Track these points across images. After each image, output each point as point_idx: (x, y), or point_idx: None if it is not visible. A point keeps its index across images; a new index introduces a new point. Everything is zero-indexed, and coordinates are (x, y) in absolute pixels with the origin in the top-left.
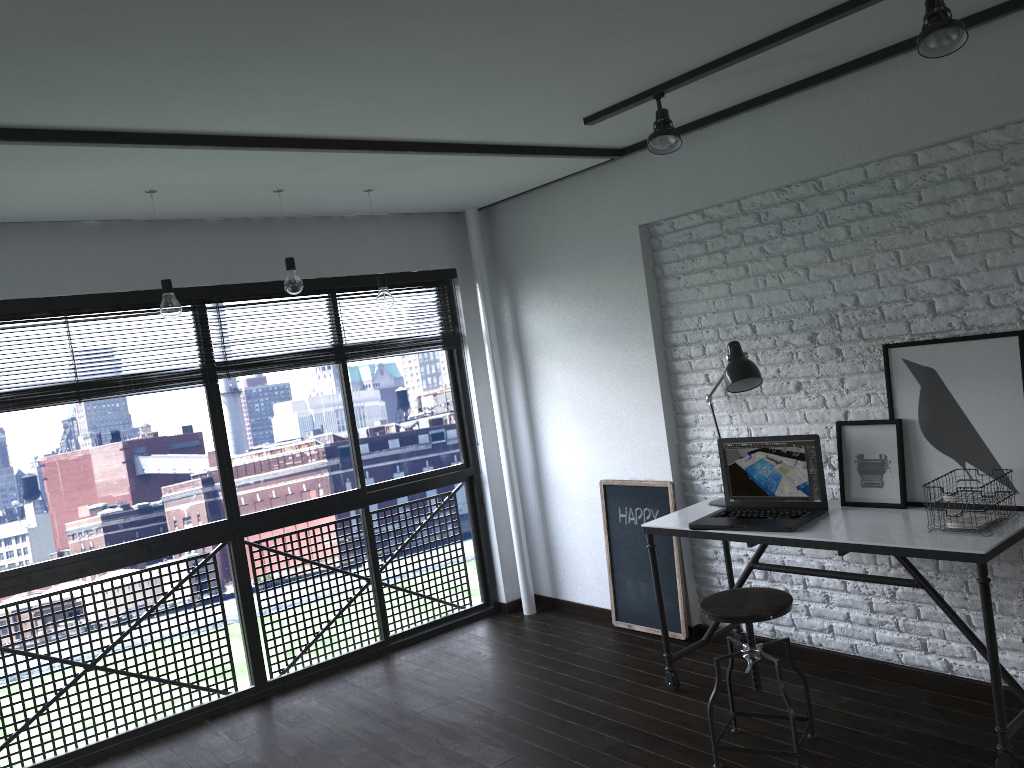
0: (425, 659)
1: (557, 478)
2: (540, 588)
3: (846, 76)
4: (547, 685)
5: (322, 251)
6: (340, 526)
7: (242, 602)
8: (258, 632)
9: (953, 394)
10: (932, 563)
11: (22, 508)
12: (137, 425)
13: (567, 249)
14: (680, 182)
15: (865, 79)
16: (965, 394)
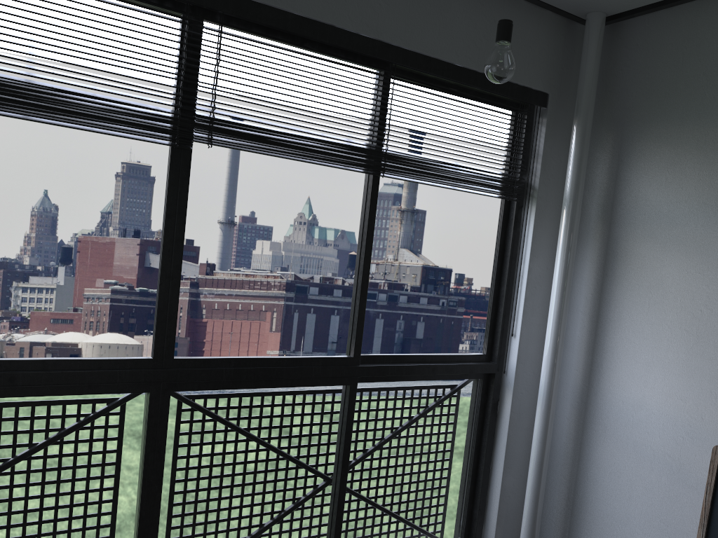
0: None
1: (620, 413)
2: None
3: None
4: None
5: (391, 2)
6: (282, 344)
7: (143, 488)
8: (156, 537)
9: None
10: None
11: (56, 269)
12: (154, 229)
13: None
14: None
15: None
16: None
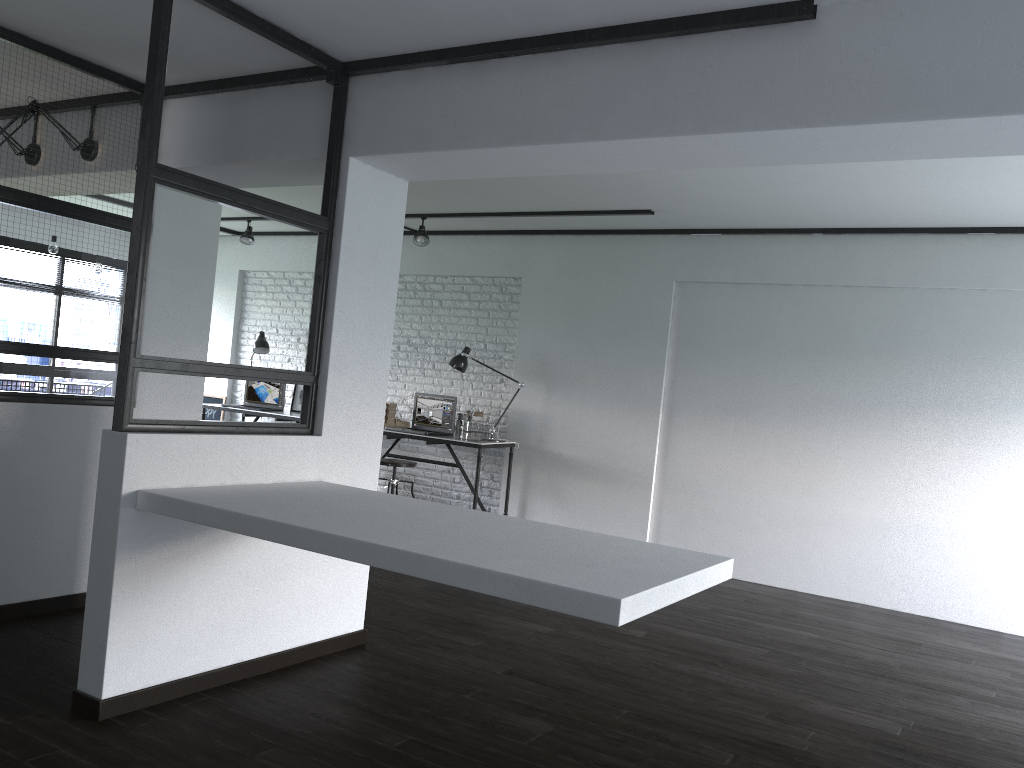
0: None
1: None
2: None
3: None
4: None
5: None
6: None
7: None
8: None
9: None
10: None
11: None
12: None
13: None
14: (261, 256)
15: None
16: None
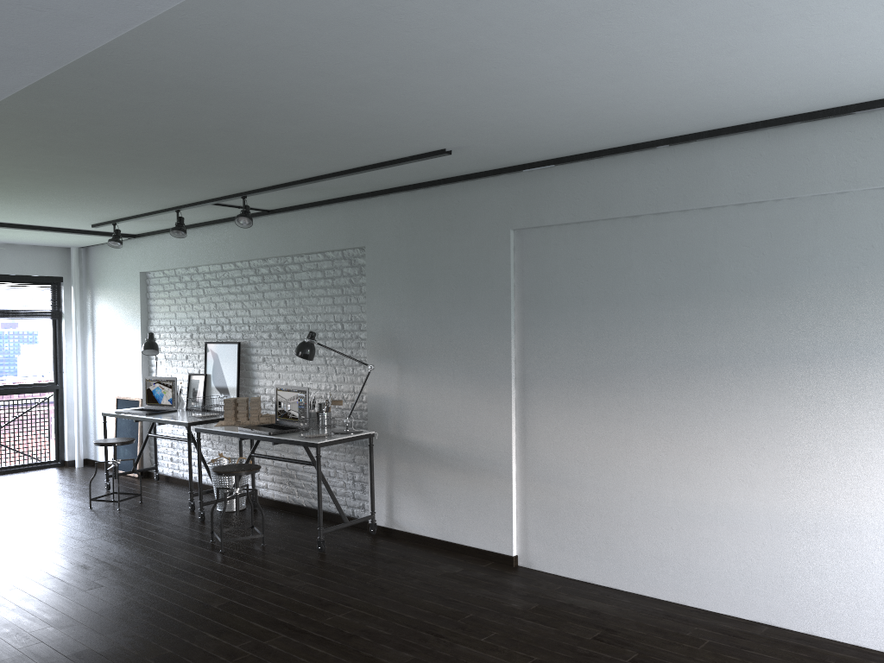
0: (3, 479)
1: (101, 394)
2: (90, 455)
3: (203, 227)
4: (53, 488)
5: None
6: None
7: None
8: None
9: (221, 365)
10: (218, 438)
11: None
12: None
13: (115, 277)
14: (154, 256)
15: (207, 231)
16: (224, 365)
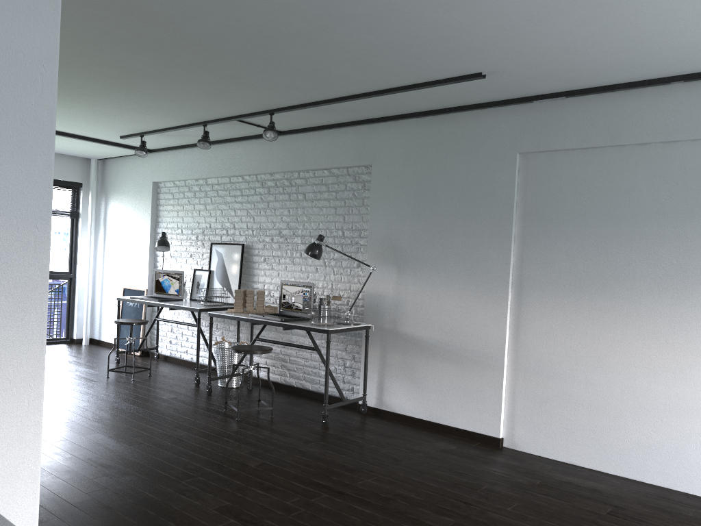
0: None
1: (109, 284)
2: (94, 335)
3: (215, 145)
4: (69, 359)
5: None
6: None
7: None
8: None
9: (225, 263)
10: (216, 325)
11: None
12: None
13: (128, 185)
14: (167, 168)
15: (219, 148)
16: (228, 263)
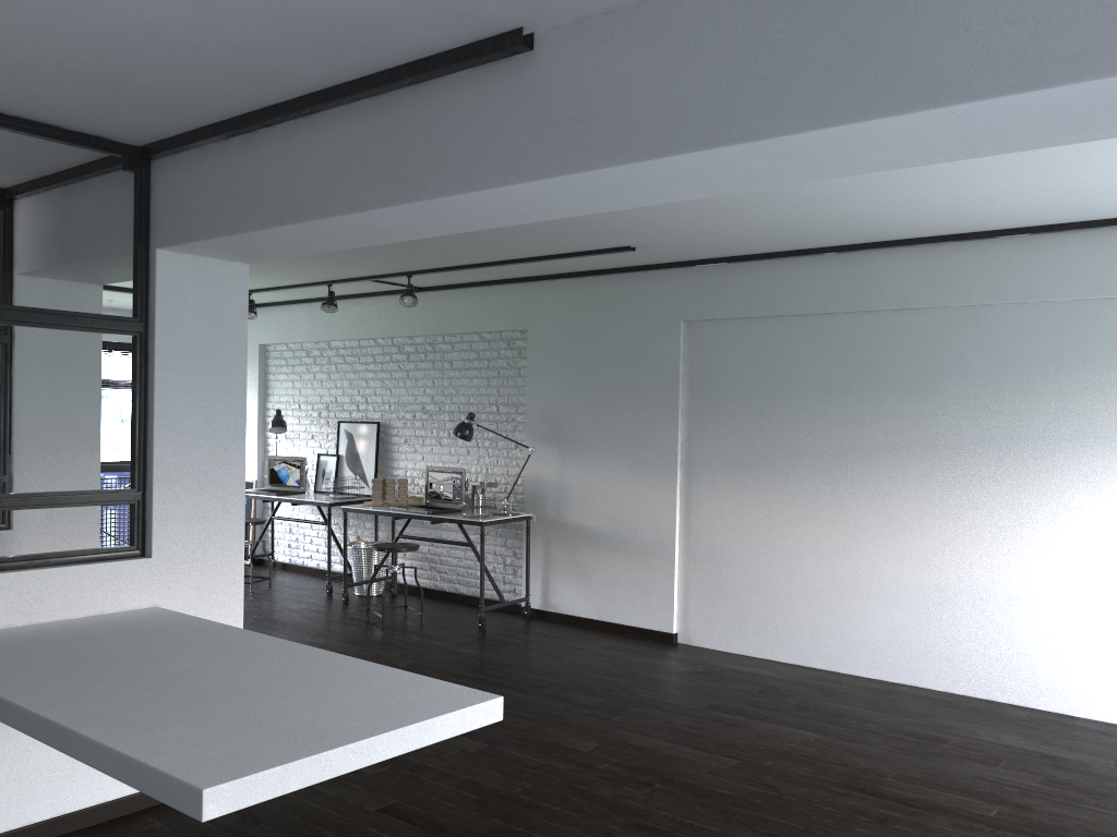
0: None
1: None
2: None
3: (339, 300)
4: None
5: None
6: None
7: None
8: None
9: (357, 445)
10: (348, 522)
11: None
12: None
13: None
14: (278, 328)
15: (345, 304)
16: (360, 446)
